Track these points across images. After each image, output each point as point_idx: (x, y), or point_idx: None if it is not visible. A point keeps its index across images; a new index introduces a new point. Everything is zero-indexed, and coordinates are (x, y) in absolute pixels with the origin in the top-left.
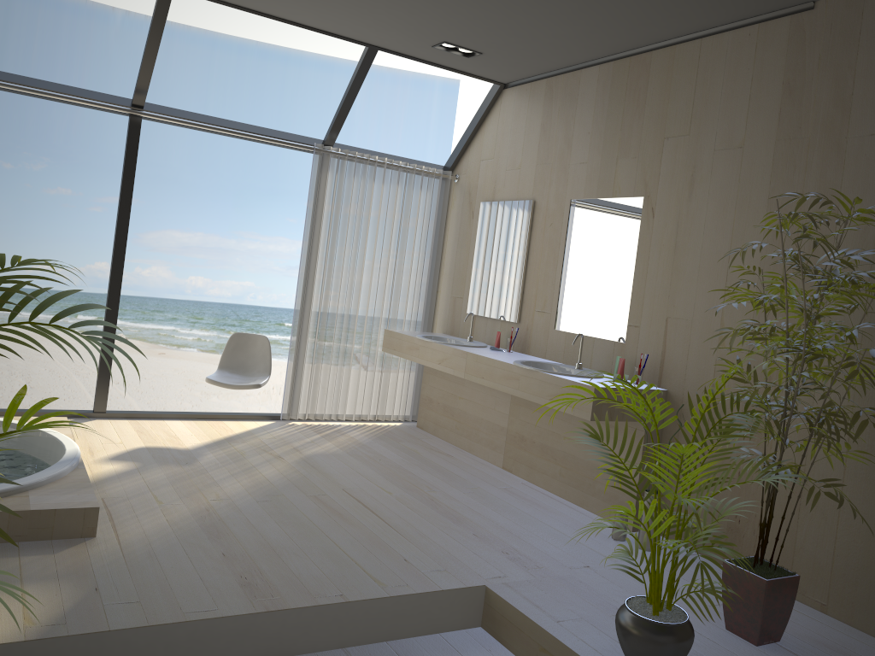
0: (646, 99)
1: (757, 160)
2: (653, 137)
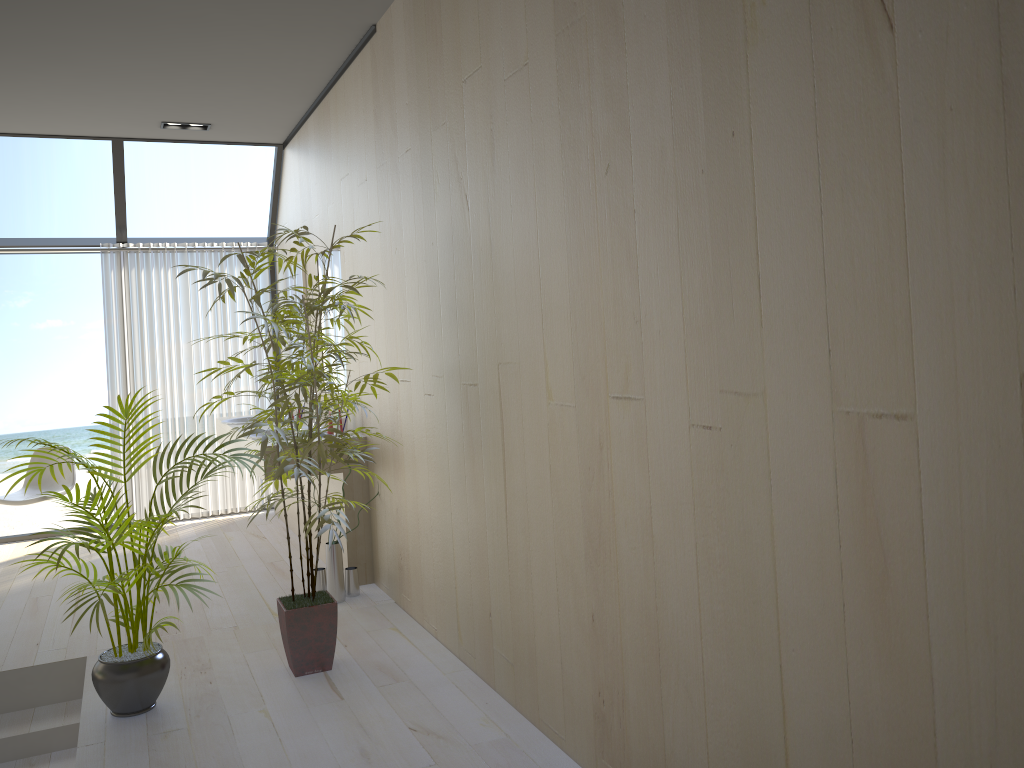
0: (331, 142)
1: (373, 190)
2: (337, 180)
